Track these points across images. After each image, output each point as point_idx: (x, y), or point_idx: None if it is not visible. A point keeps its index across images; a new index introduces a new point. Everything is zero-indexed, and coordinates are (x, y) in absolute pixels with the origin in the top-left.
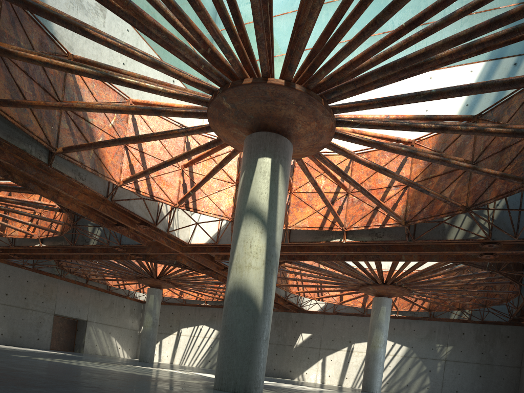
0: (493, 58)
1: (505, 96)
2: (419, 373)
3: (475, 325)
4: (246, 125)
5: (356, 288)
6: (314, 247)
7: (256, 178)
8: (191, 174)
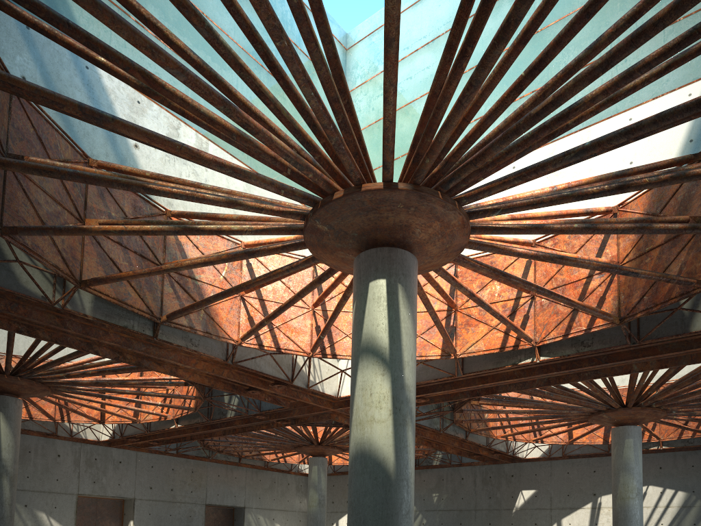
0: None
1: None
2: None
3: None
4: (351, 245)
5: (584, 419)
6: (501, 374)
7: (369, 307)
8: (325, 313)
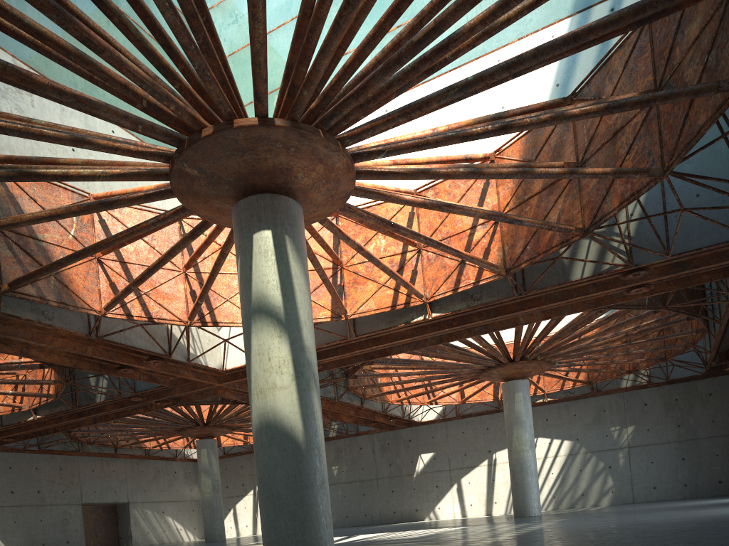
0: (579, 9)
1: (601, 59)
2: (596, 473)
3: (659, 389)
4: (227, 192)
5: (475, 377)
6: (394, 335)
7: (256, 262)
8: (199, 276)
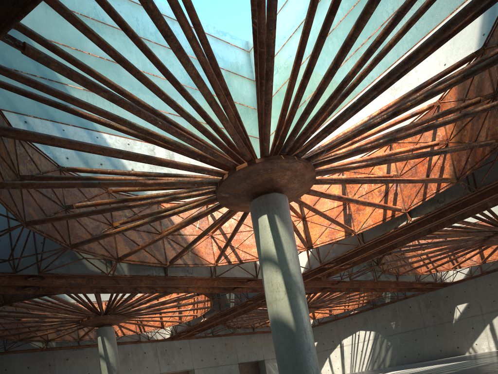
0: None
1: (497, 17)
2: None
3: None
4: (245, 199)
5: (481, 245)
6: (392, 236)
7: (260, 233)
8: None
